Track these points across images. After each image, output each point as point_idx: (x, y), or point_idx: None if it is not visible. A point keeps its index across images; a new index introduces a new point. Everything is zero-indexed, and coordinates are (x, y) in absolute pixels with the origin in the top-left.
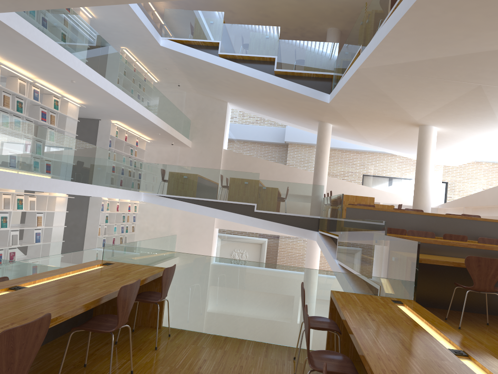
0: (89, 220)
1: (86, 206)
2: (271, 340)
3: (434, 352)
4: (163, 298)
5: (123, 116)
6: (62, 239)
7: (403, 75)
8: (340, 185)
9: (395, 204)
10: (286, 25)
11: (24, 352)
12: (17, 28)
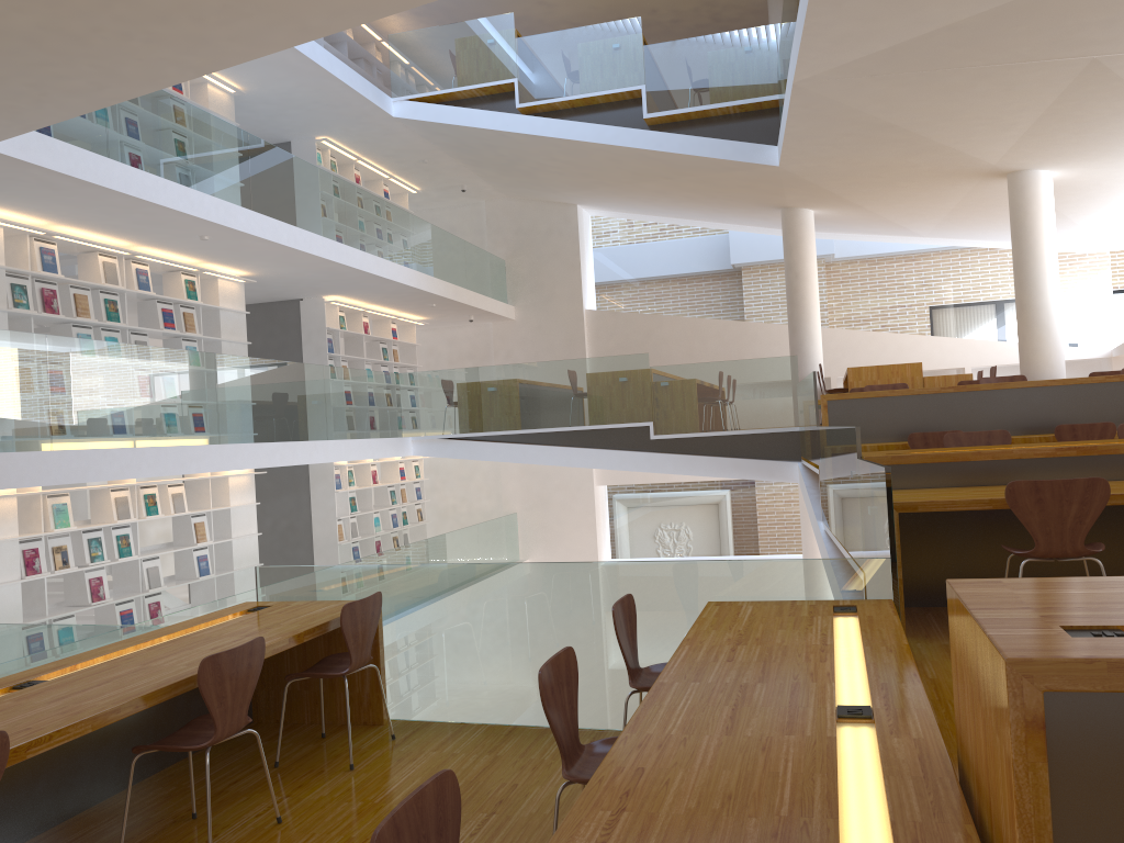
0: (315, 513)
1: (305, 485)
2: (605, 723)
3: (792, 717)
4: (357, 664)
5: (341, 284)
6: (272, 560)
7: (904, 75)
8: (862, 343)
9: (1004, 365)
10: (671, 4)
11: None
12: (47, 162)
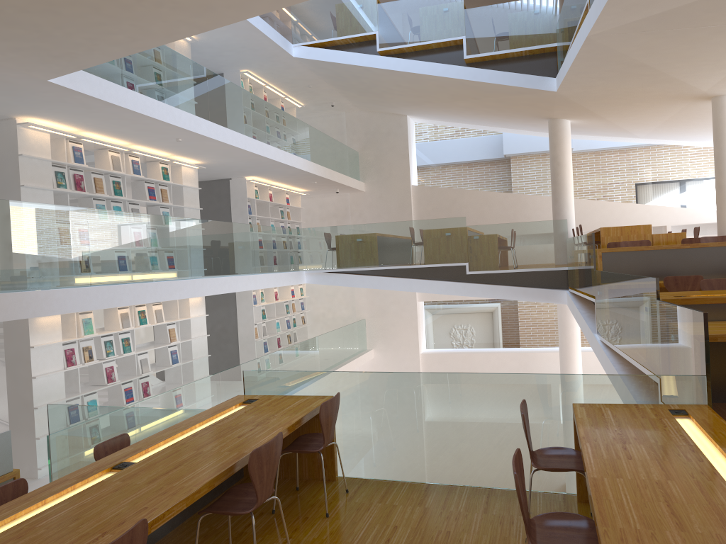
0: (240, 320)
1: (233, 301)
2: (494, 483)
3: (720, 515)
4: (327, 443)
5: (259, 169)
6: (211, 350)
7: (665, 31)
8: (597, 209)
9: (692, 224)
10: None
11: None
12: (86, 90)
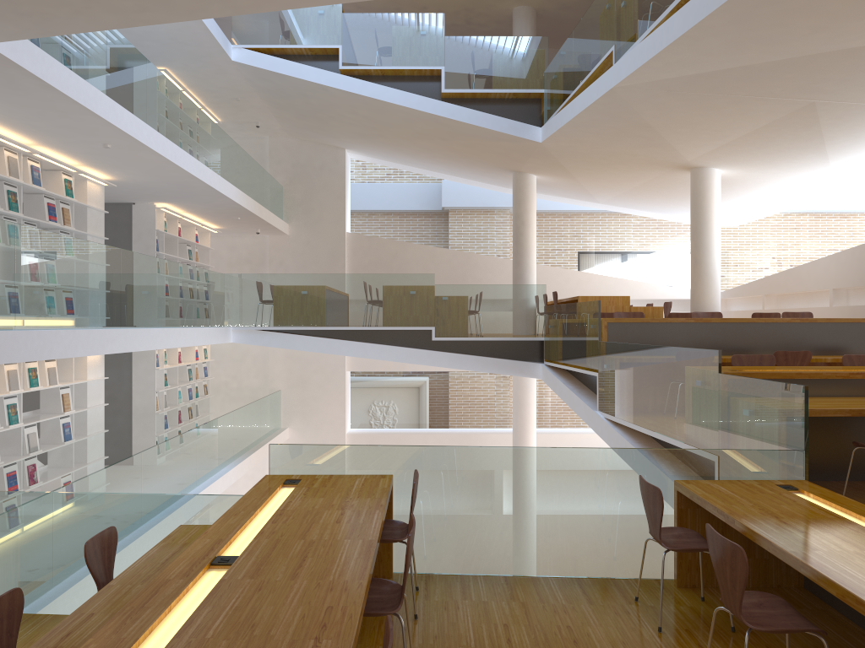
0: (136, 386)
1: (127, 362)
2: (580, 572)
3: None
4: None
5: (180, 195)
6: None
7: (689, 94)
8: (553, 276)
9: (646, 299)
10: (440, 5)
11: None
12: (28, 64)
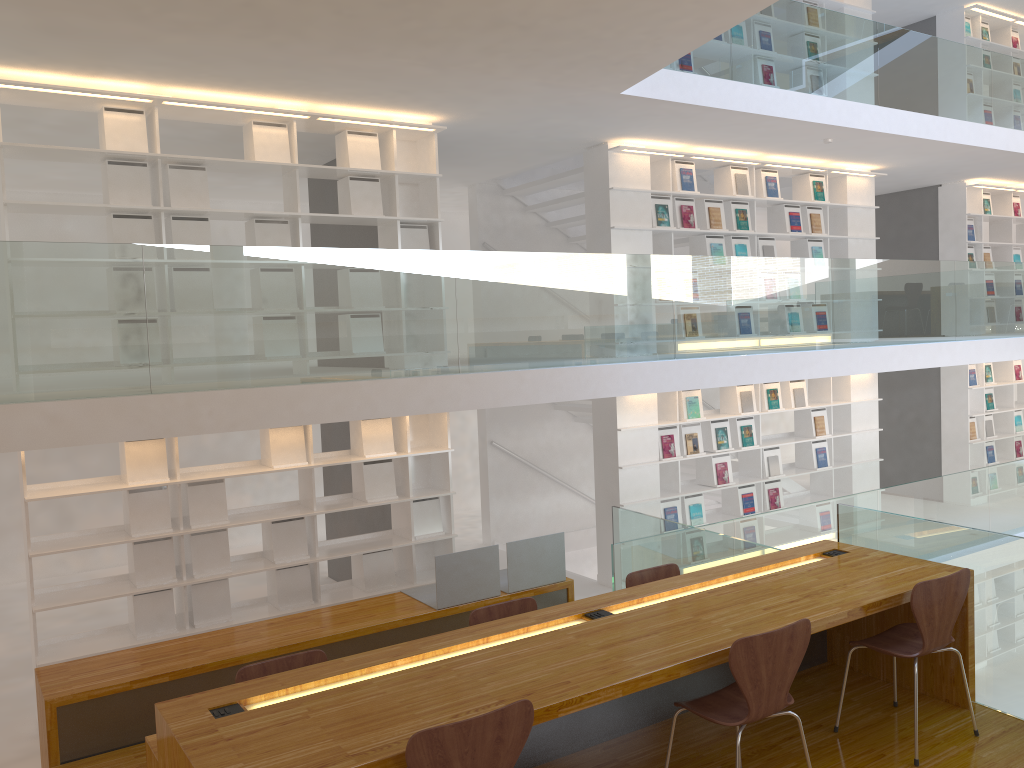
0: (945, 408)
1: (934, 379)
2: None
3: None
4: (931, 648)
5: (984, 167)
6: (896, 450)
7: None
8: None
9: None
10: None
11: (474, 765)
12: (673, 96)
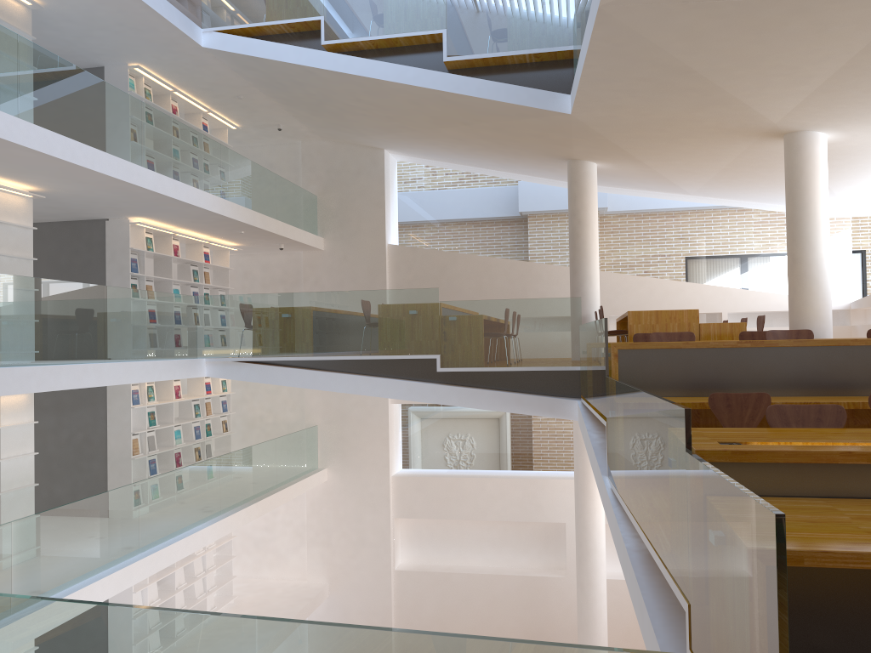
0: (111, 427)
1: (102, 399)
2: None
3: None
4: None
5: (141, 206)
6: (66, 471)
7: (718, 3)
8: (633, 287)
9: (756, 311)
10: None
11: None
12: None
